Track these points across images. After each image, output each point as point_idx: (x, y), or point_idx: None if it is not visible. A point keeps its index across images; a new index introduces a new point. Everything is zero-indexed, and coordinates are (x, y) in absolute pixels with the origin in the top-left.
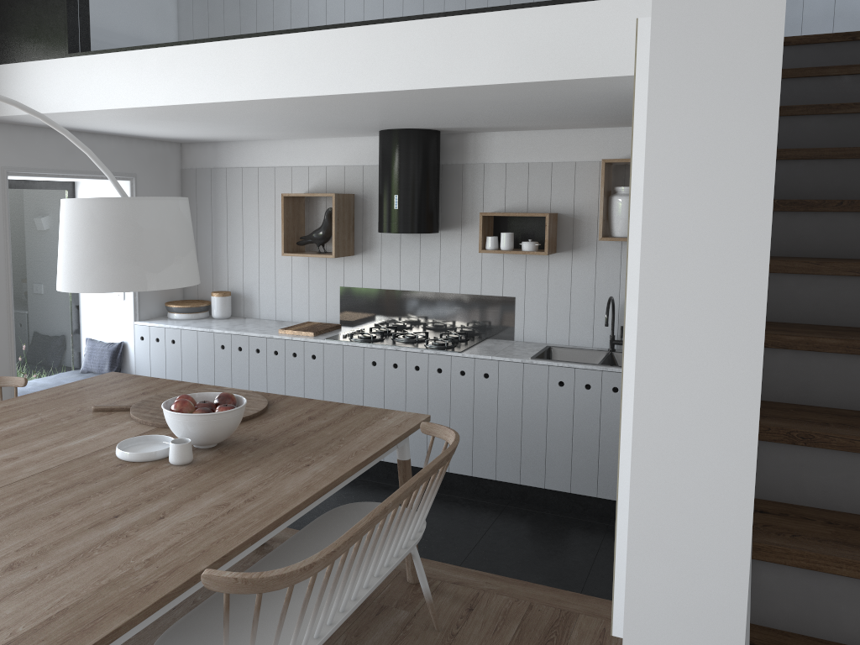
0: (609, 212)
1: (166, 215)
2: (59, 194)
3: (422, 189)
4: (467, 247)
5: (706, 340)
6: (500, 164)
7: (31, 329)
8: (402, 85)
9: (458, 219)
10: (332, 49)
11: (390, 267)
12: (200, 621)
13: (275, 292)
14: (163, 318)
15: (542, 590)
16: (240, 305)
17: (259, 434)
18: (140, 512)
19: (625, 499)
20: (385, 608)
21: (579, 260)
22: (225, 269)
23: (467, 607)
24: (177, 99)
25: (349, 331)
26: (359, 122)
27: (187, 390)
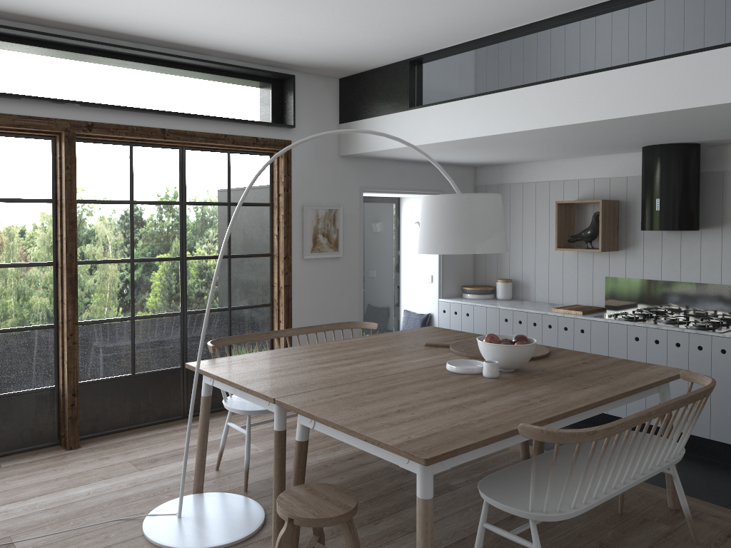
0: None
1: (488, 205)
2: (389, 206)
3: (682, 193)
4: (728, 243)
5: None
6: None
7: (368, 300)
8: (664, 107)
9: (718, 219)
10: (604, 86)
11: (651, 261)
12: (508, 475)
13: (548, 280)
14: (459, 298)
15: None
16: (519, 290)
17: (544, 368)
18: (469, 397)
19: None
20: (648, 520)
21: None
22: (507, 261)
23: (725, 534)
24: (483, 132)
25: (614, 312)
26: (624, 140)
27: None
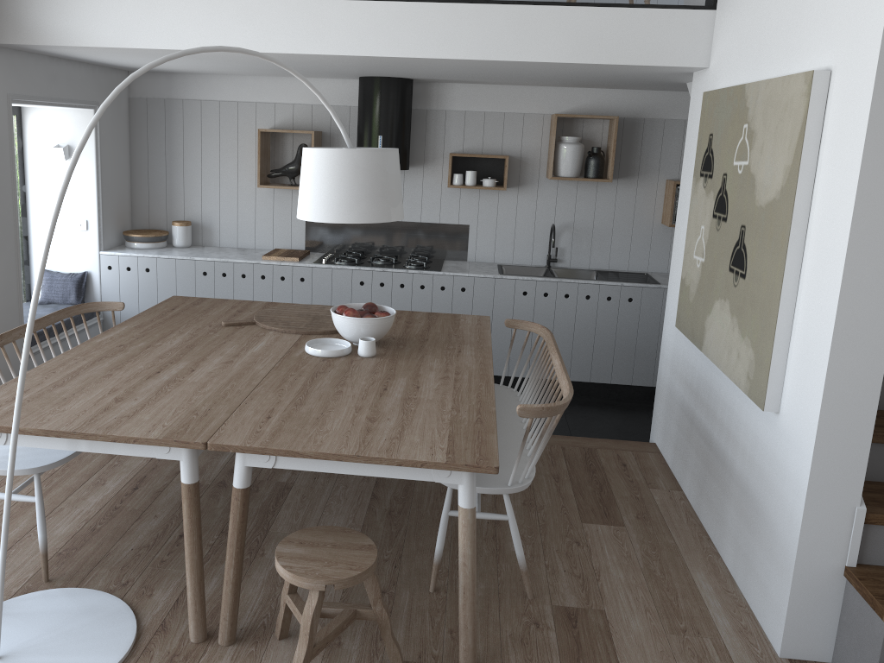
0: (556, 156)
1: (397, 163)
2: None
3: (402, 131)
4: (428, 182)
5: (880, 245)
6: (460, 111)
7: None
8: (479, 55)
9: (421, 158)
10: (416, 19)
11: None
12: None
13: (237, 222)
14: (123, 248)
15: (563, 438)
16: (198, 234)
17: (389, 335)
18: (397, 385)
19: (778, 335)
20: None
21: (523, 195)
22: (181, 199)
23: None
24: (256, 47)
25: (326, 256)
26: (367, 71)
27: (277, 306)
